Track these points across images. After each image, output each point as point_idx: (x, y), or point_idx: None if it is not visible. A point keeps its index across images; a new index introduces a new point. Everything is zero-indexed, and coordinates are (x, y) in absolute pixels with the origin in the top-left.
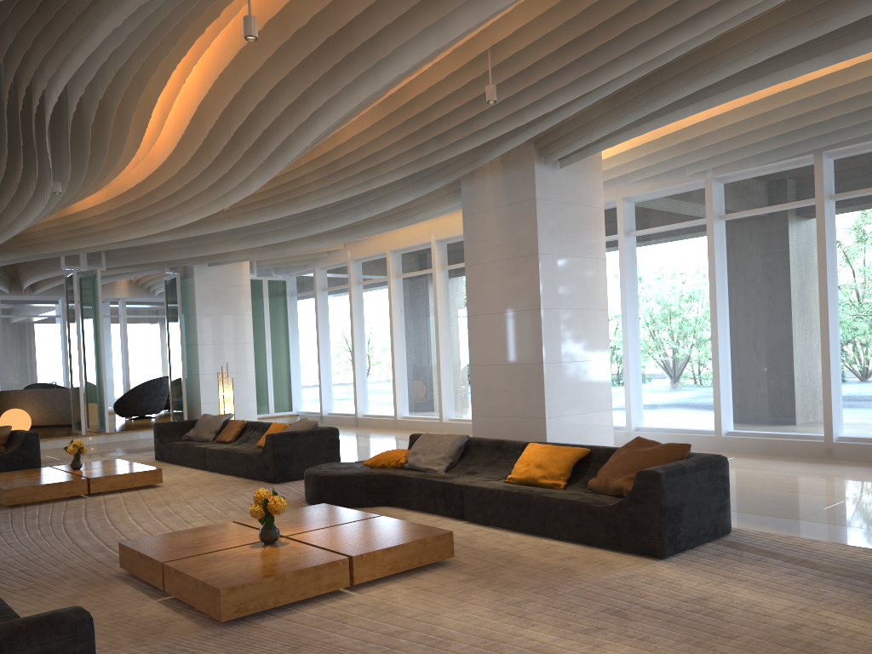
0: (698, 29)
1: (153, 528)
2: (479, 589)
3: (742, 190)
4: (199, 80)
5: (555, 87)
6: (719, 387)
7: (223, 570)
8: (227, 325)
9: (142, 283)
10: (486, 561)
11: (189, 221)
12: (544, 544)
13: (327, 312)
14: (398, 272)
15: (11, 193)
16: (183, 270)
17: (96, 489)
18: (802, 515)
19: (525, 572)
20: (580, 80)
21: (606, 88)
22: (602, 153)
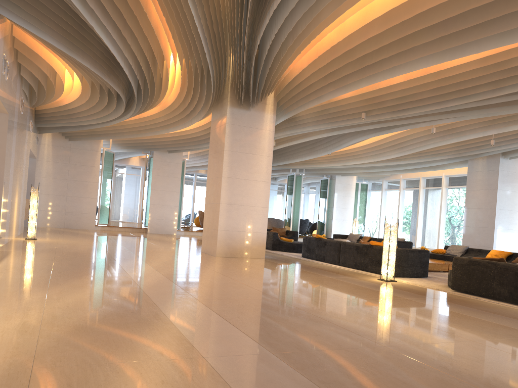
0: None
1: None
2: None
3: None
4: None
5: (514, 141)
6: None
7: None
8: (345, 200)
9: None
10: None
11: (357, 163)
12: None
13: (385, 199)
14: (423, 186)
15: (307, 151)
16: (330, 176)
17: None
18: None
19: None
20: None
21: None
22: None
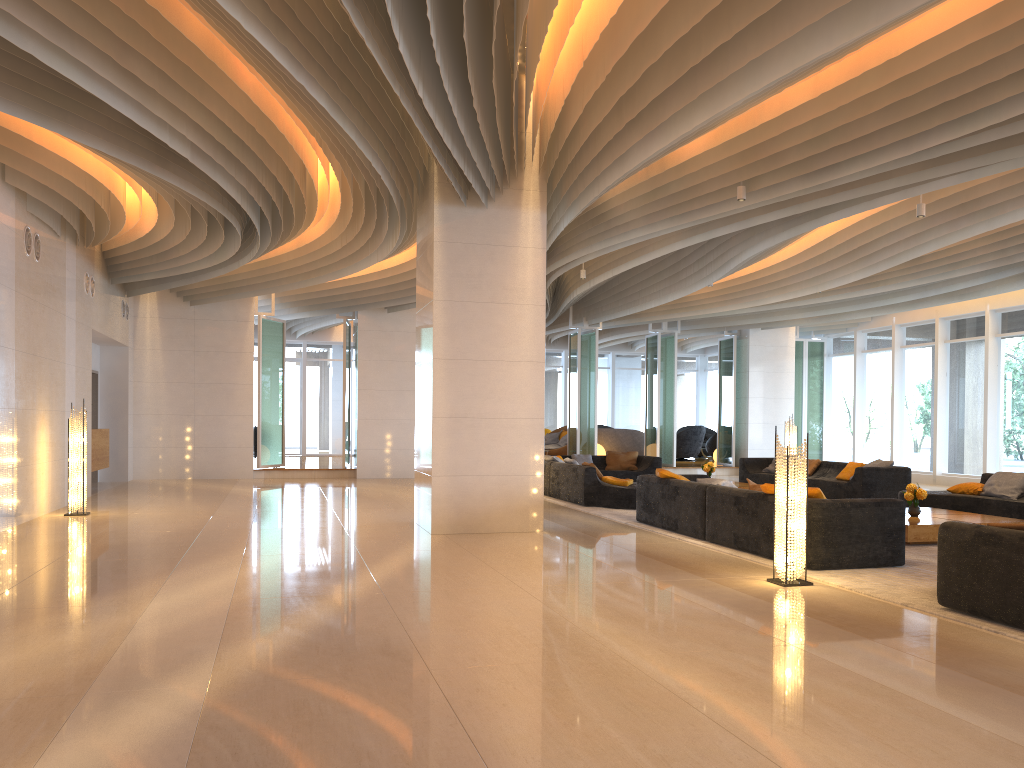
0: None
1: None
2: None
3: None
4: None
5: None
6: None
7: None
8: (773, 382)
9: None
10: None
11: (781, 300)
12: None
13: (864, 373)
14: (945, 338)
15: (666, 284)
16: (738, 332)
17: None
18: None
19: None
20: None
21: None
22: None
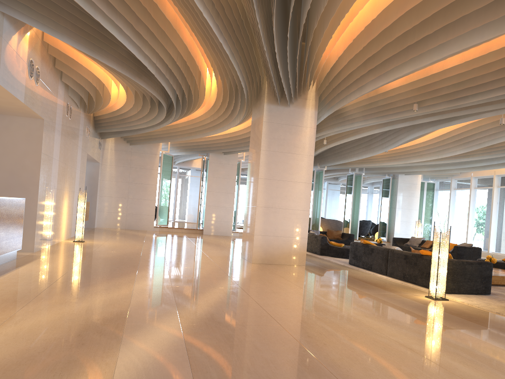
0: None
1: None
2: None
3: None
4: None
5: None
6: None
7: None
8: (408, 201)
9: None
10: None
11: (419, 161)
12: None
13: (454, 200)
14: (498, 185)
15: (363, 149)
16: (393, 175)
17: None
18: None
19: None
20: None
21: None
22: None
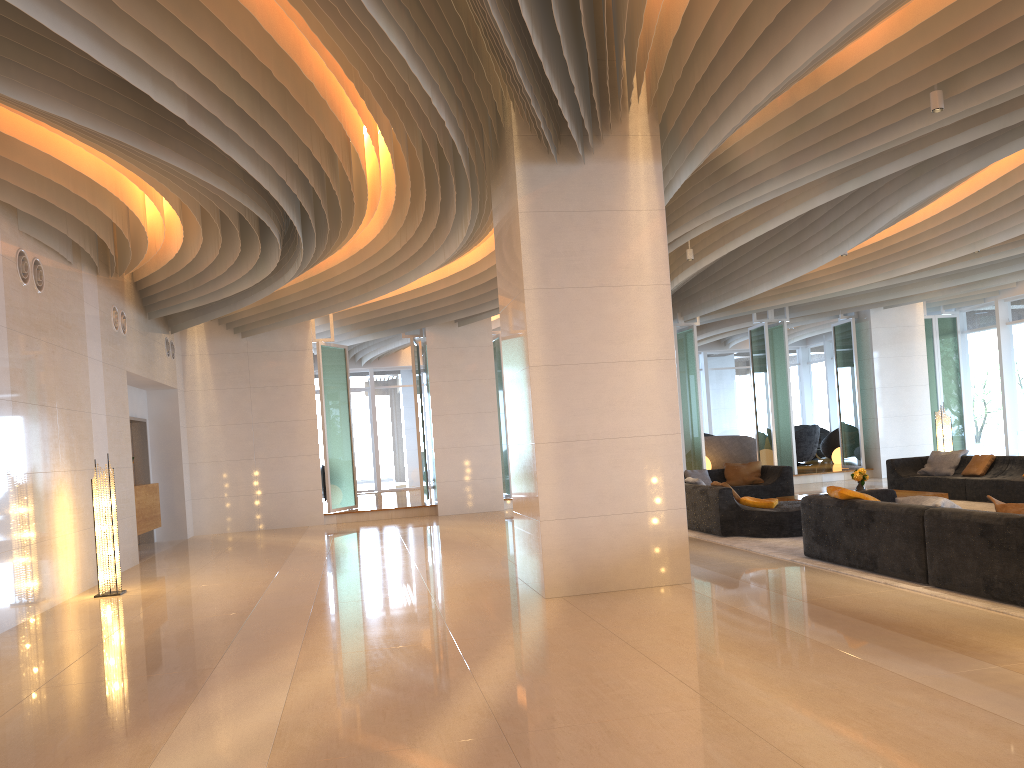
0: None
1: None
2: None
3: None
4: None
5: None
6: None
7: None
8: (902, 367)
9: None
10: None
11: (924, 266)
12: None
13: (1012, 348)
14: None
15: (784, 260)
16: (855, 315)
17: None
18: None
19: None
20: None
21: None
22: None
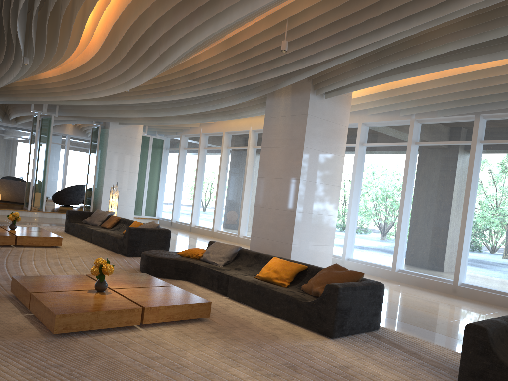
0: (408, 26)
1: (43, 271)
2: (216, 339)
3: (431, 129)
4: (115, 10)
5: (323, 48)
6: (399, 242)
7: (64, 303)
8: (124, 160)
9: (82, 128)
10: (229, 323)
11: (106, 95)
12: (267, 318)
13: (184, 162)
14: (228, 146)
15: (1, 60)
16: (103, 124)
17: (20, 243)
18: (425, 326)
19: (248, 333)
20: (338, 46)
21: (353, 54)
22: (353, 94)
